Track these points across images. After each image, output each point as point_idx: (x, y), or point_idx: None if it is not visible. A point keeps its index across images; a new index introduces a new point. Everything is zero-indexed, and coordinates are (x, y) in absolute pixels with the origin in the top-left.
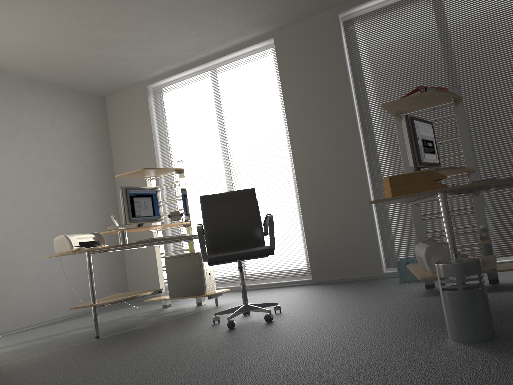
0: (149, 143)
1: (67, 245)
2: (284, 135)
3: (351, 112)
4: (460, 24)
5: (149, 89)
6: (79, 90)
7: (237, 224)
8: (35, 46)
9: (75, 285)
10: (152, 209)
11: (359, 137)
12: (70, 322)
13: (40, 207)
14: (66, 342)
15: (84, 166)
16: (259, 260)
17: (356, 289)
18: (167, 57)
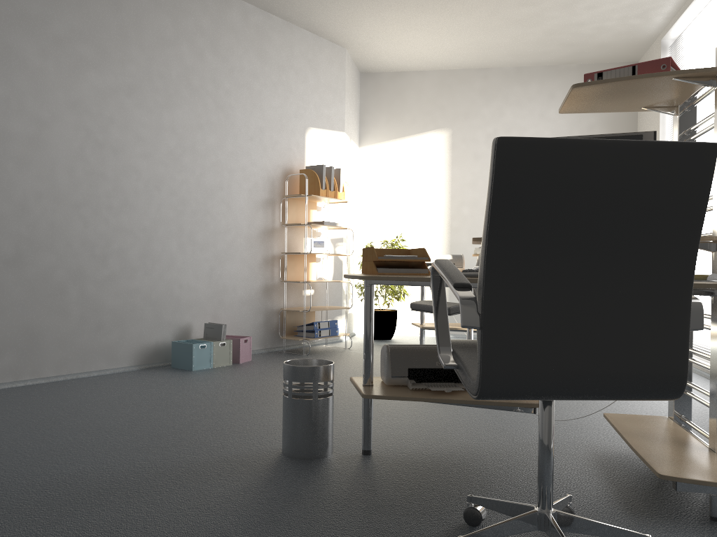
0: (656, 127)
1: None
2: None
3: None
4: None
5: (667, 43)
6: (592, 63)
7: None
8: (479, 44)
9: None
10: None
11: None
12: None
13: None
14: None
15: None
16: None
17: None
18: (635, 3)
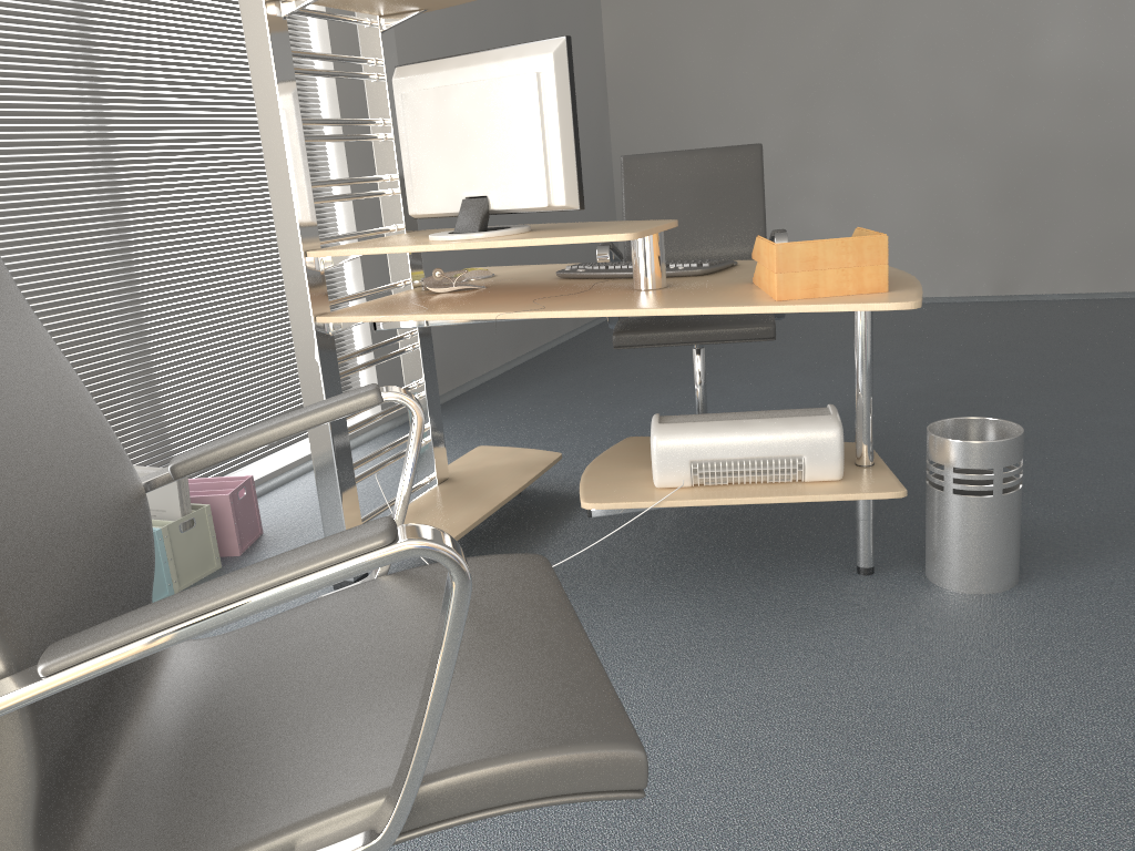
0: None
1: None
2: None
3: None
4: None
5: None
6: None
7: (86, 505)
8: None
9: None
10: None
11: None
12: None
13: None
14: None
15: None
16: None
17: None
18: None
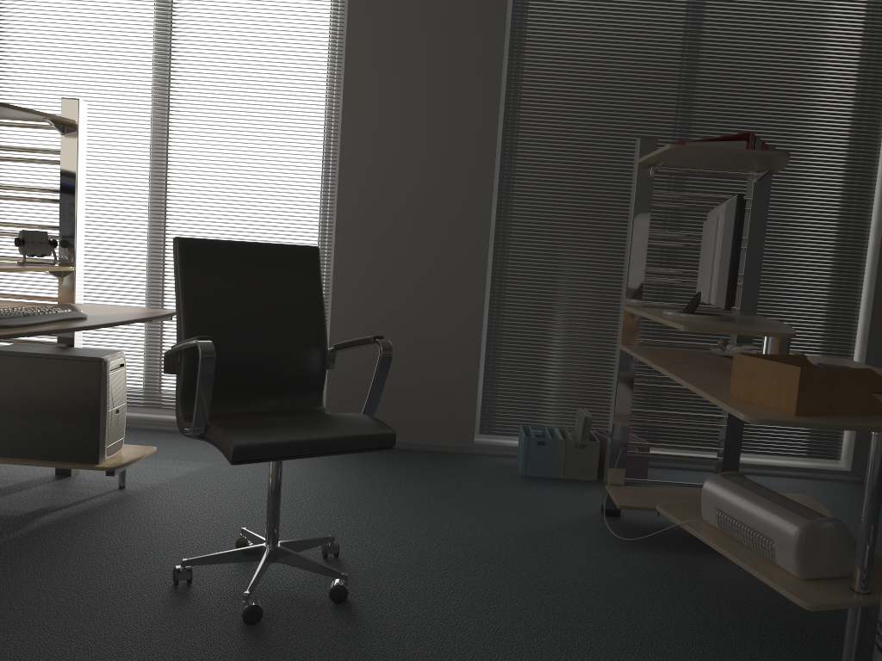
0: None
1: None
2: (328, 106)
3: (493, 106)
4: (736, 7)
5: None
6: None
7: (270, 335)
8: None
9: None
10: None
11: (495, 165)
12: None
13: None
14: None
15: None
16: None
17: (447, 484)
18: None
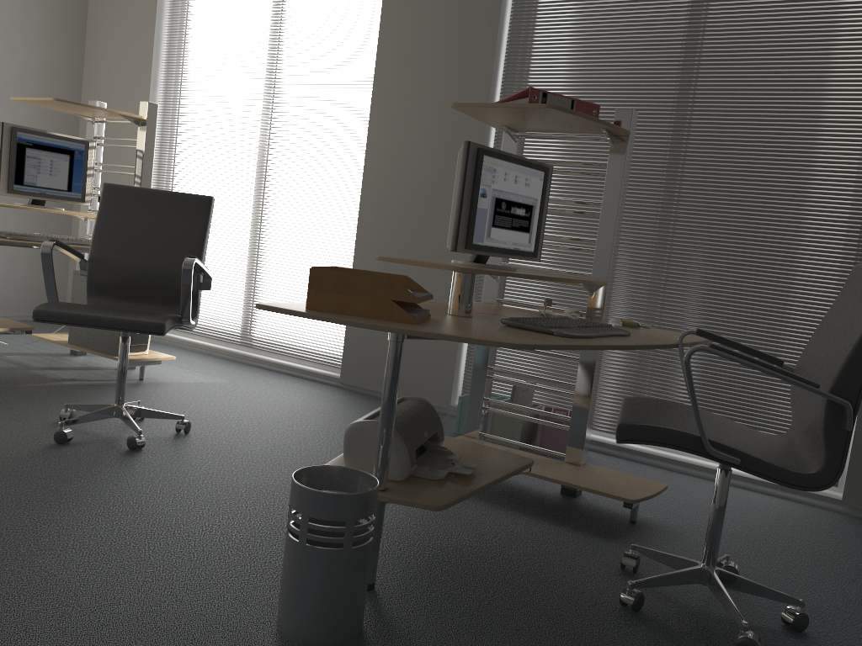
0: (146, 49)
1: None
2: (365, 104)
3: (484, 96)
4: None
5: None
6: None
7: (153, 256)
8: None
9: None
10: (66, 178)
11: None
12: None
13: None
14: None
15: (18, 60)
16: (272, 318)
17: None
18: None
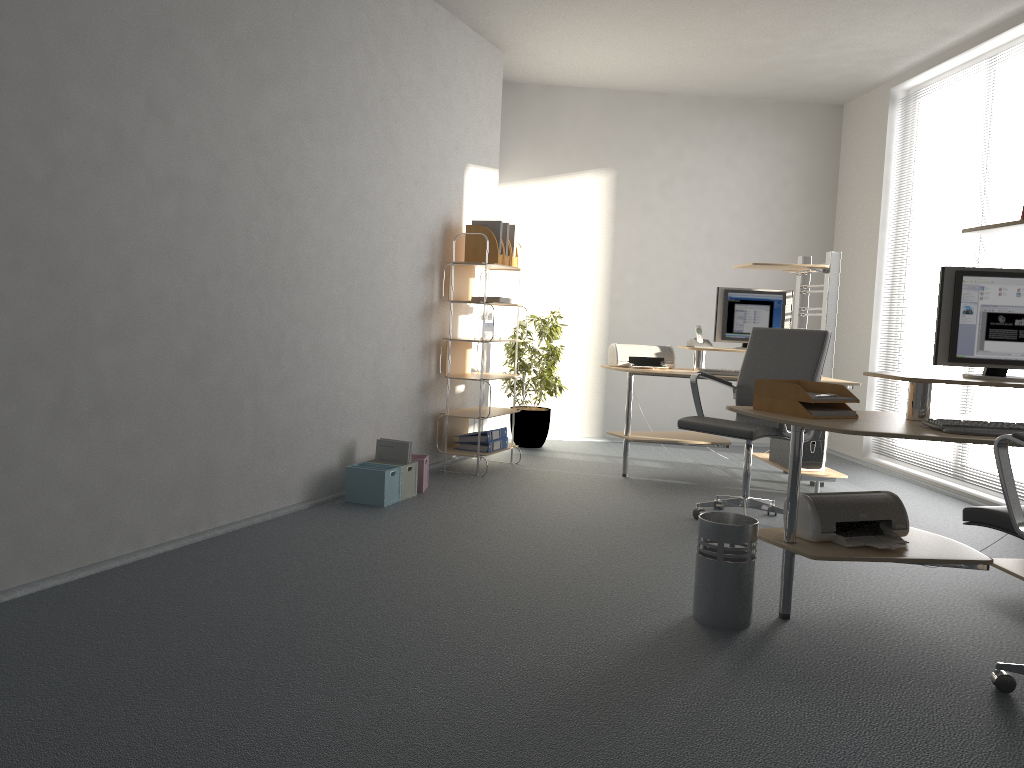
0: (876, 195)
1: (614, 358)
2: None
3: None
4: None
5: (896, 94)
6: (791, 101)
7: None
8: (677, 67)
9: (724, 404)
10: (767, 324)
11: None
12: (682, 451)
13: (689, 288)
14: (602, 469)
15: (776, 227)
16: (972, 448)
17: (1003, 551)
18: (887, 49)
